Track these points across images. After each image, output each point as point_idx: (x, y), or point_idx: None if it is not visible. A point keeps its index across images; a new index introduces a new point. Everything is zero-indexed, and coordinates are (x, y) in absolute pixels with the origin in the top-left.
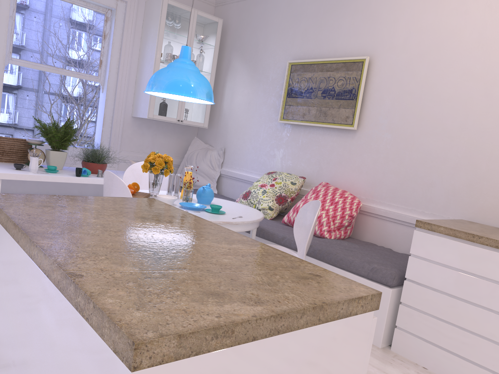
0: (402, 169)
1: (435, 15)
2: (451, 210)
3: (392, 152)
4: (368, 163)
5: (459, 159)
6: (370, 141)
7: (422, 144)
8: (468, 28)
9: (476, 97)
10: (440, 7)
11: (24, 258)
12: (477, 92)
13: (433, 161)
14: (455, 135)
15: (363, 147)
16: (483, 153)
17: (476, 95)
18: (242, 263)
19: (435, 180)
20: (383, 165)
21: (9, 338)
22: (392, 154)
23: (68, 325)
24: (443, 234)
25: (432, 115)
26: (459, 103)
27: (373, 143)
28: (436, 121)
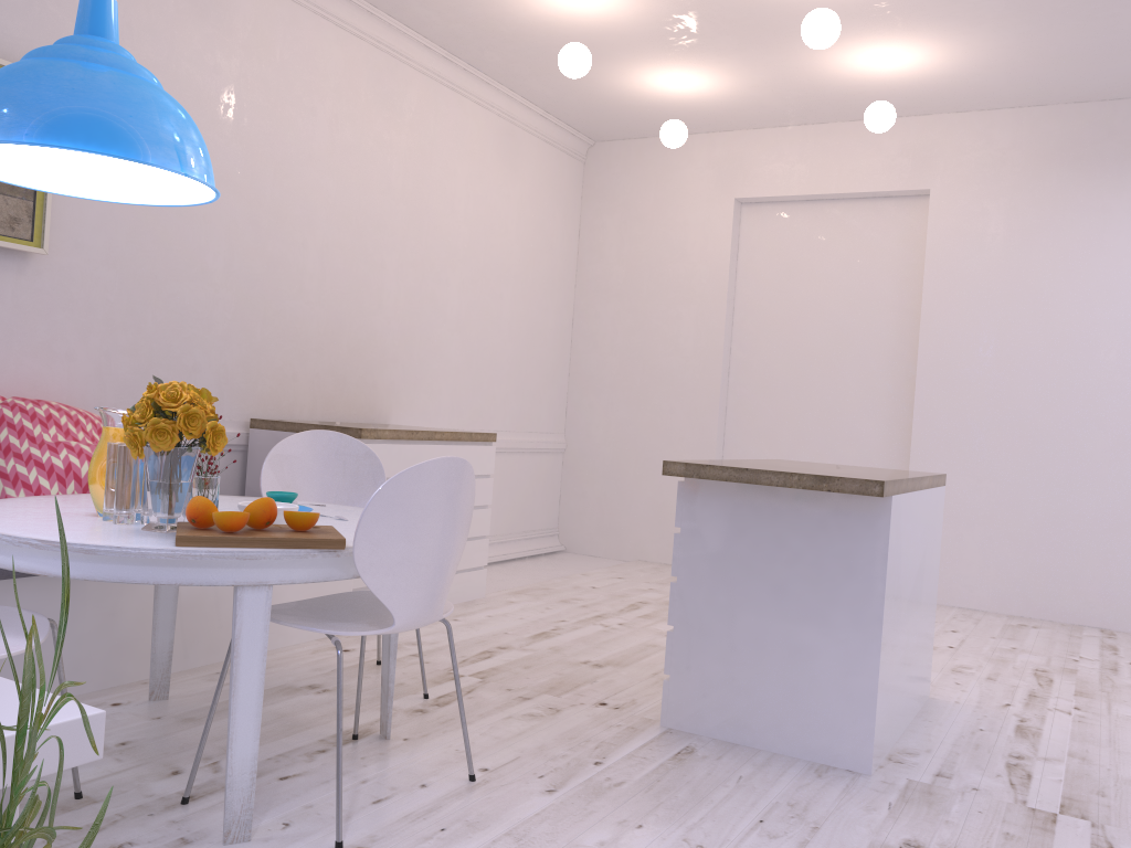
0: (144, 344)
1: (171, 48)
2: (226, 407)
3: (120, 310)
4: (69, 335)
5: (229, 323)
6: (67, 284)
7: (173, 295)
8: (222, 99)
9: (242, 223)
10: (178, 36)
11: (917, 495)
12: (242, 214)
13: (194, 327)
14: (220, 281)
15: (51, 296)
16: (256, 313)
17: (241, 219)
18: (811, 464)
19: (200, 360)
20: (105, 337)
21: (908, 573)
22: (121, 313)
23: (933, 499)
24: (383, 440)
25: (184, 241)
26: (221, 228)
27: (75, 288)
28: (192, 253)
